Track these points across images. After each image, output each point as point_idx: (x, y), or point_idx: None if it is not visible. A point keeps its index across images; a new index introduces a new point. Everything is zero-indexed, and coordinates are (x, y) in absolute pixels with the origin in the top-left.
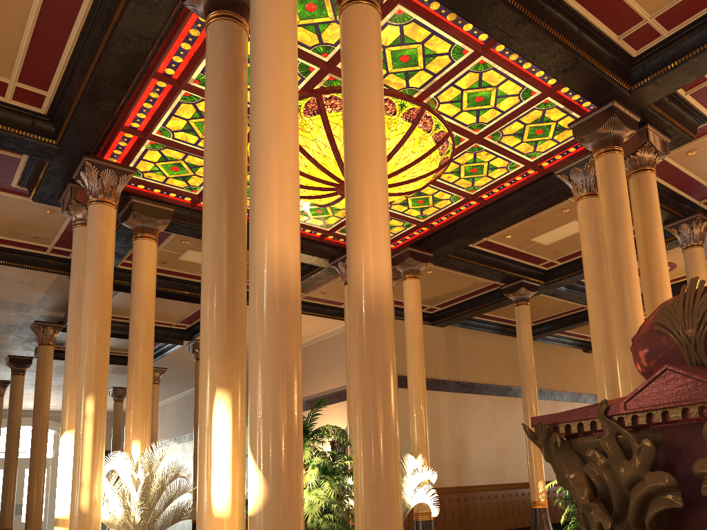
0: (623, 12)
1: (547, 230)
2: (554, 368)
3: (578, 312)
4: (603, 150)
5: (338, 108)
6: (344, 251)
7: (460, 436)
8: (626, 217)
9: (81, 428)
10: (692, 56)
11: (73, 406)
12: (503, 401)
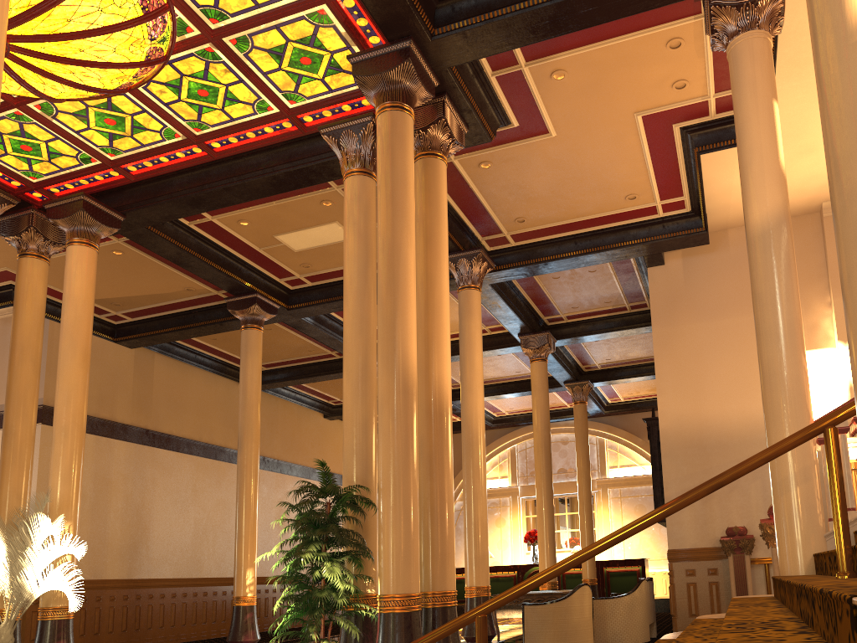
0: None
1: (299, 228)
2: (285, 432)
3: (324, 362)
4: (390, 104)
5: None
6: None
7: (141, 507)
8: (409, 199)
9: None
10: (510, 12)
11: None
12: (211, 465)
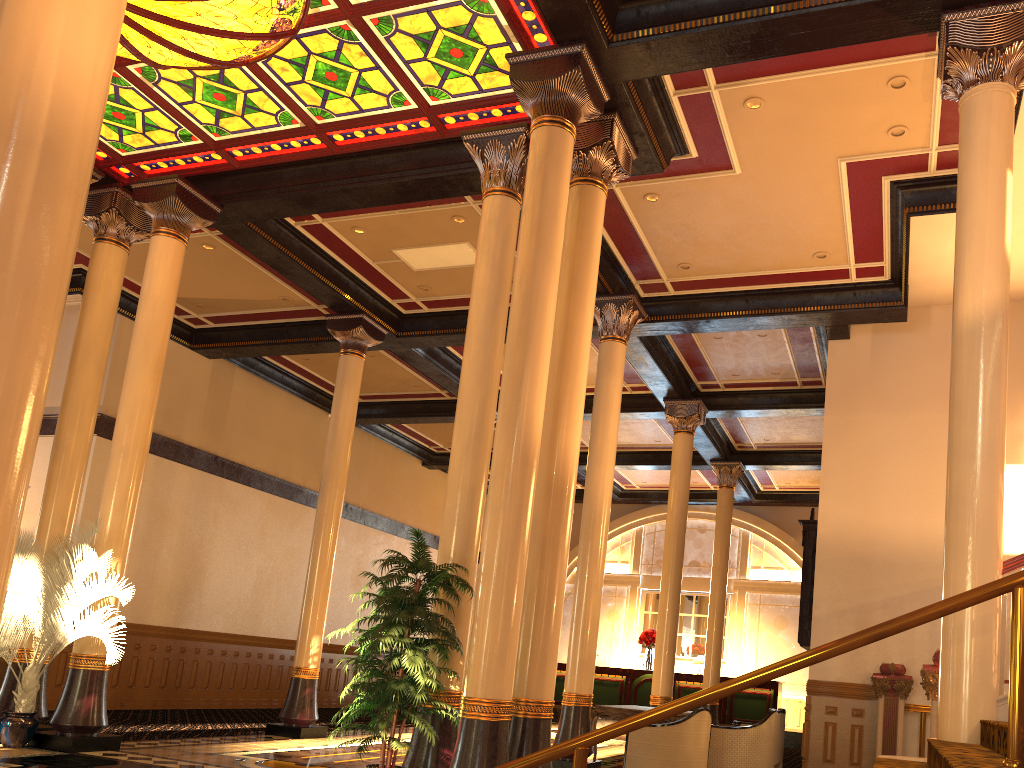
0: None
1: (423, 245)
2: (374, 477)
3: (431, 401)
4: (550, 118)
5: None
6: None
7: (198, 546)
8: (557, 234)
9: None
10: (706, 25)
11: None
12: (285, 506)
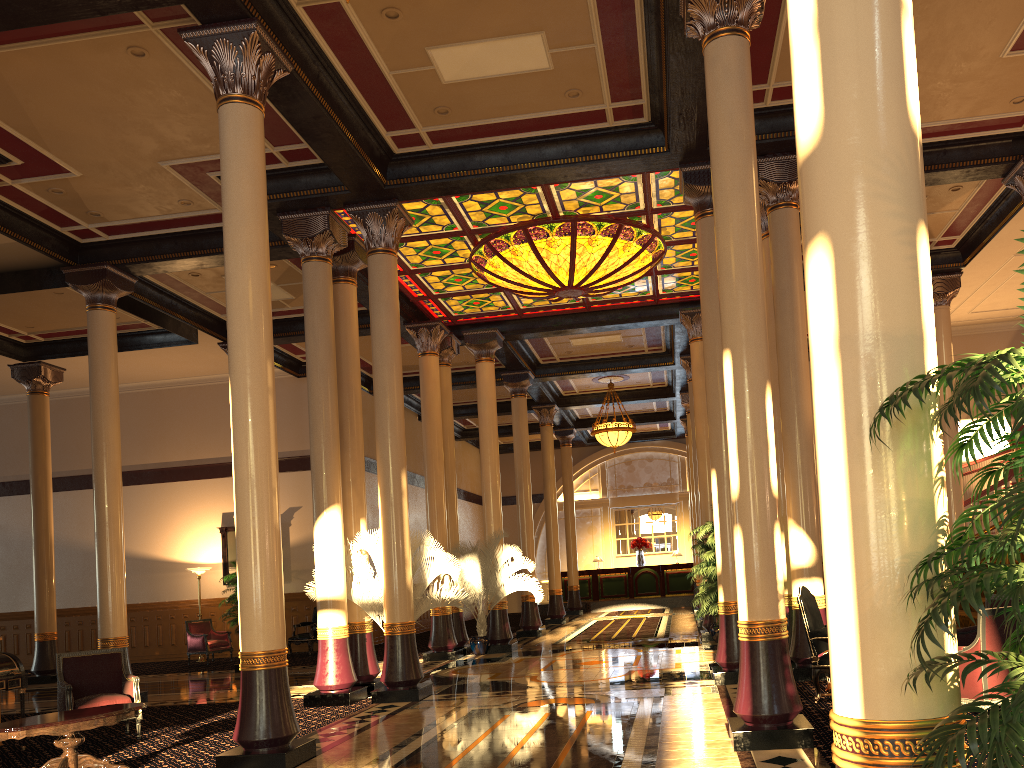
0: None
1: (591, 336)
2: None
3: (502, 402)
4: None
5: (627, 238)
6: (417, 314)
7: None
8: None
9: (399, 503)
10: None
11: (336, 477)
12: (411, 490)
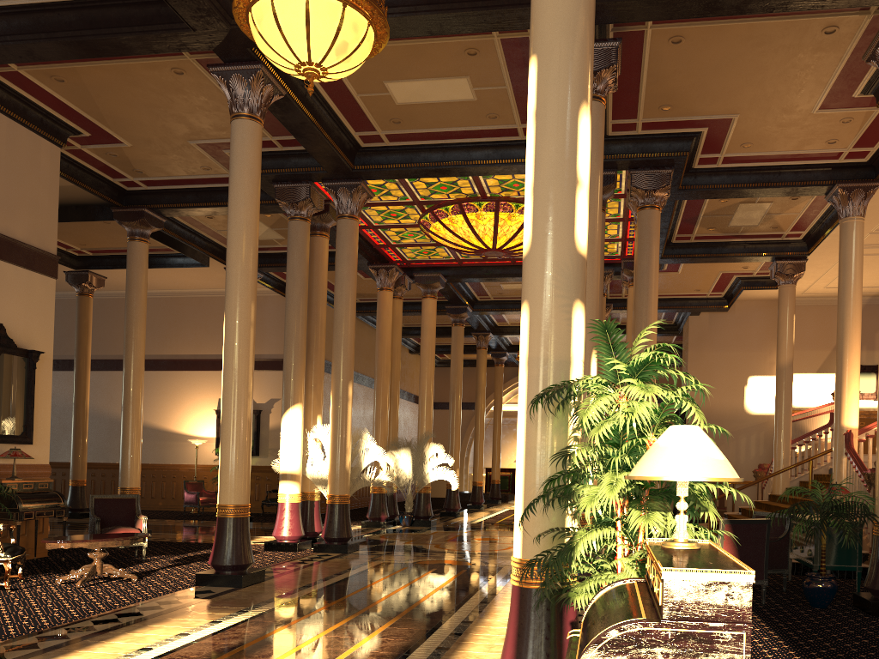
0: (689, 229)
1: (517, 283)
2: None
3: (448, 326)
4: None
5: None
6: (379, 257)
7: None
8: None
9: (345, 407)
10: (697, 256)
11: (301, 383)
12: (369, 392)
